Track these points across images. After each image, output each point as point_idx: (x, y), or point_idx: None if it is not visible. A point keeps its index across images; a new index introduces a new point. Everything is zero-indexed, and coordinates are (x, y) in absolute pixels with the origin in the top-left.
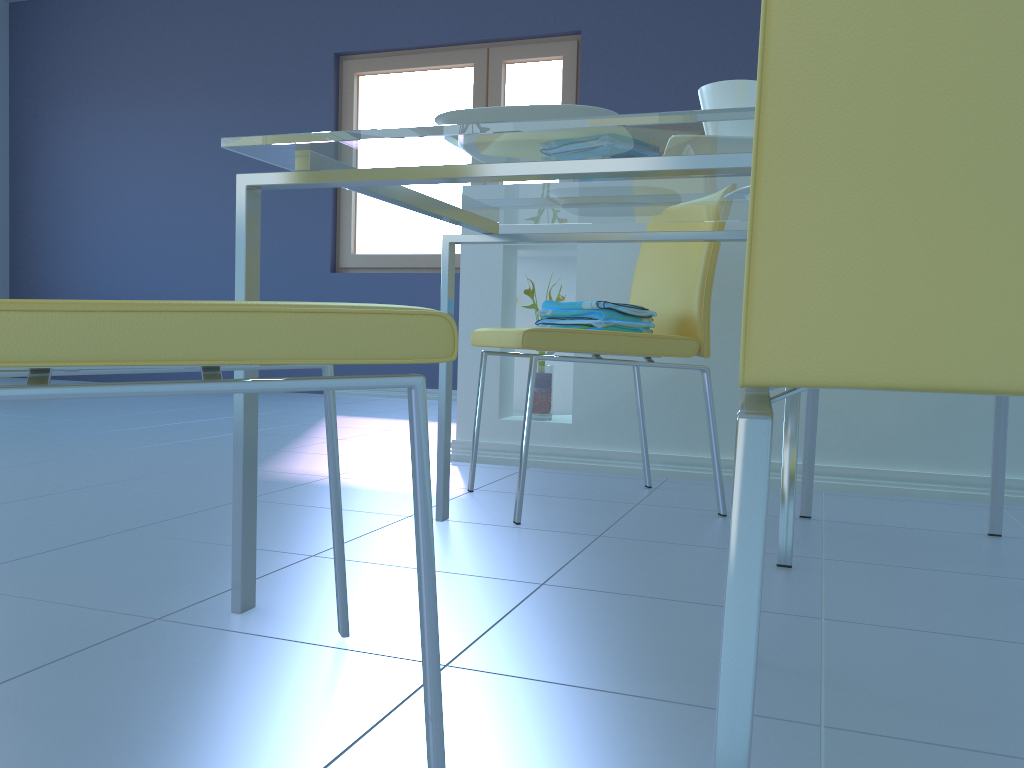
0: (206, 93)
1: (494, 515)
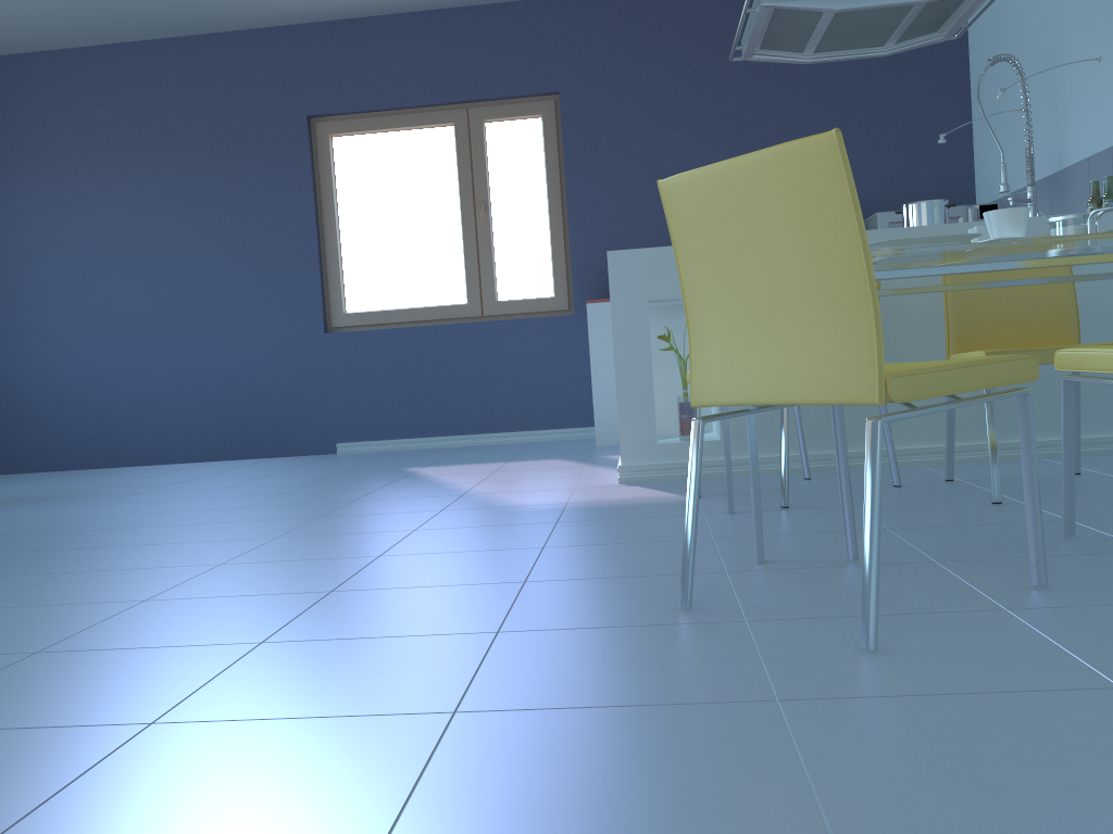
0: (163, 159)
1: None
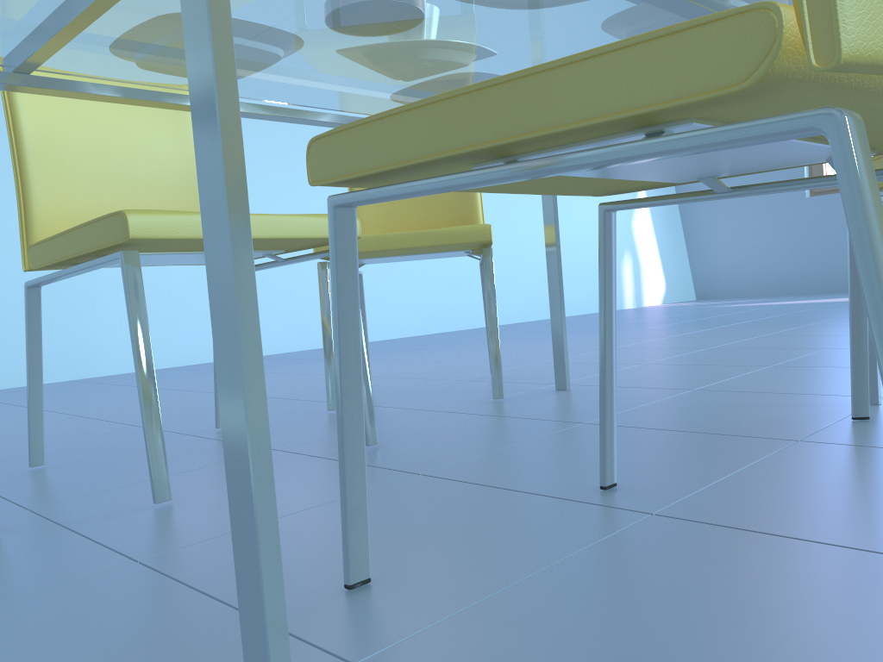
0: None
1: None
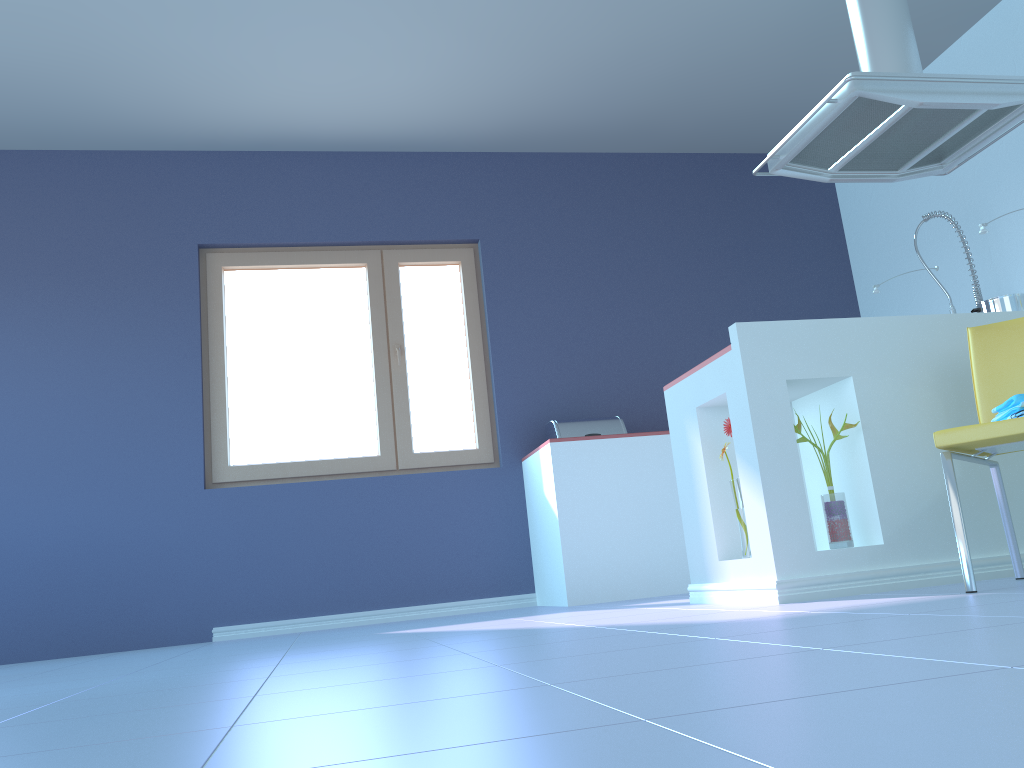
0: (7, 280)
1: None
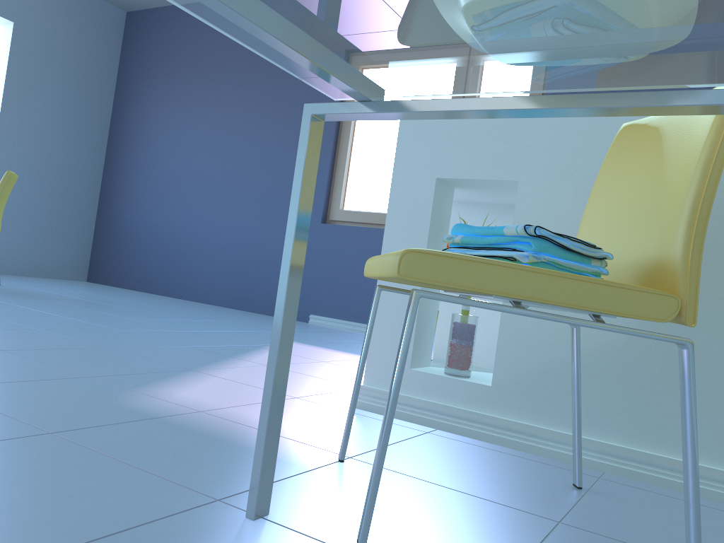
0: (247, 78)
1: (340, 517)
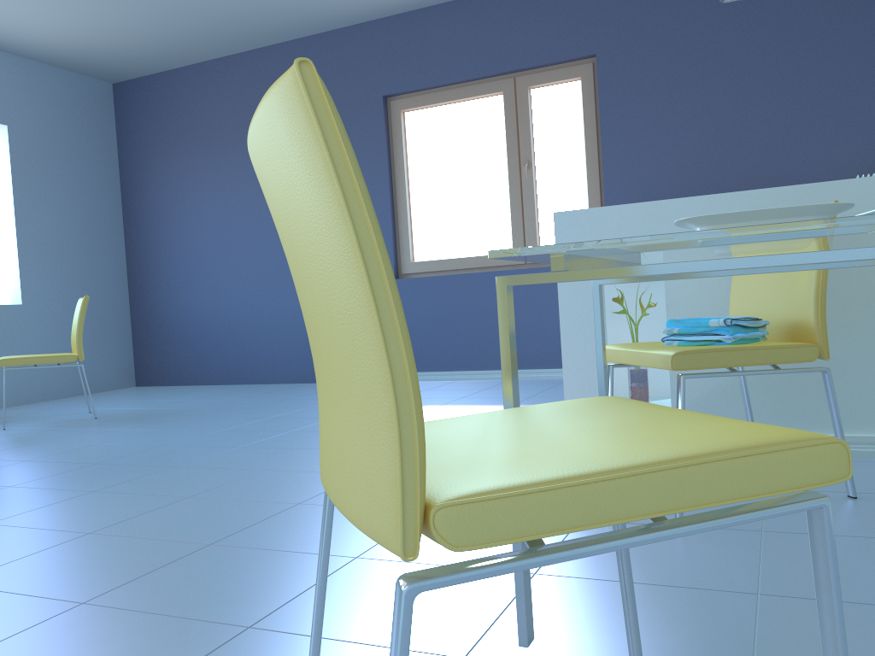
0: None
1: None
